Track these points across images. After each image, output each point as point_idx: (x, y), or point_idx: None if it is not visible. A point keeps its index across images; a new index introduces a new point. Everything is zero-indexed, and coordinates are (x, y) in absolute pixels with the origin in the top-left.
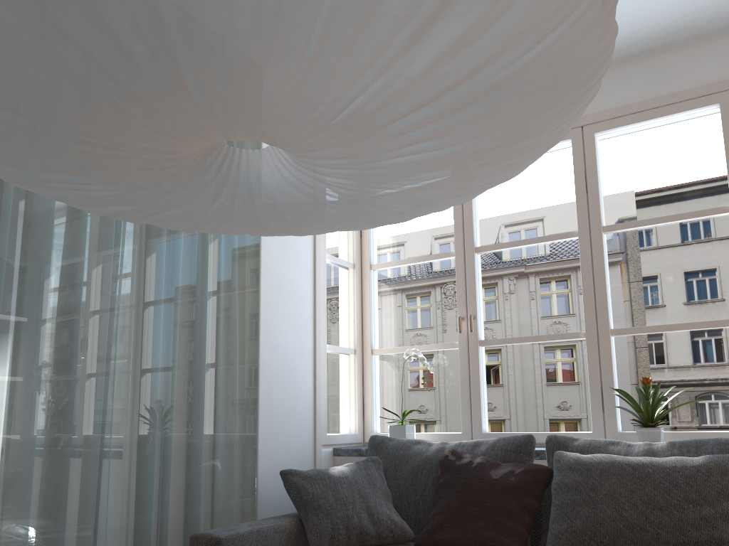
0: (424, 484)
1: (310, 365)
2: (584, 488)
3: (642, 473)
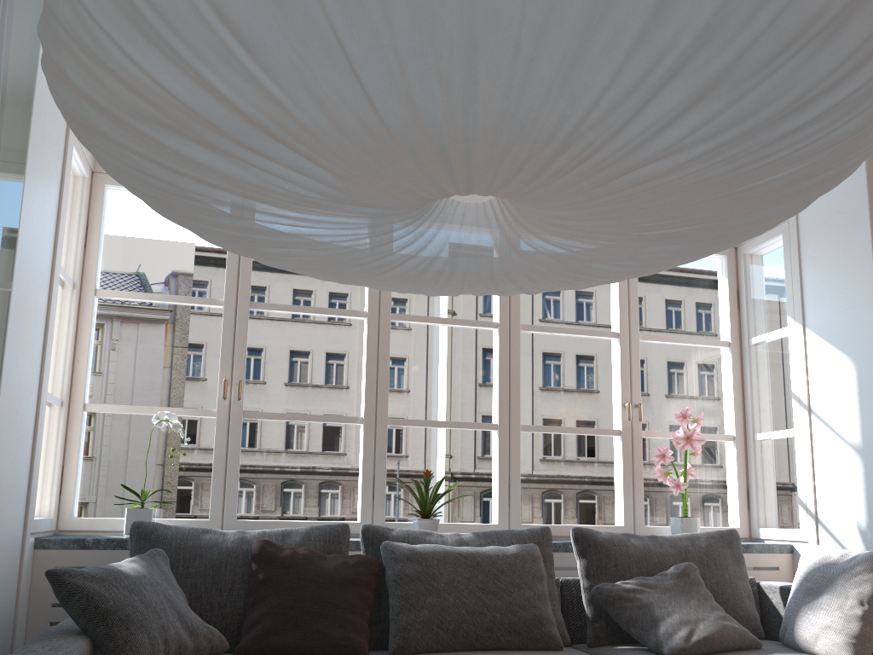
0: (231, 582)
1: (33, 418)
2: (425, 578)
3: (473, 561)
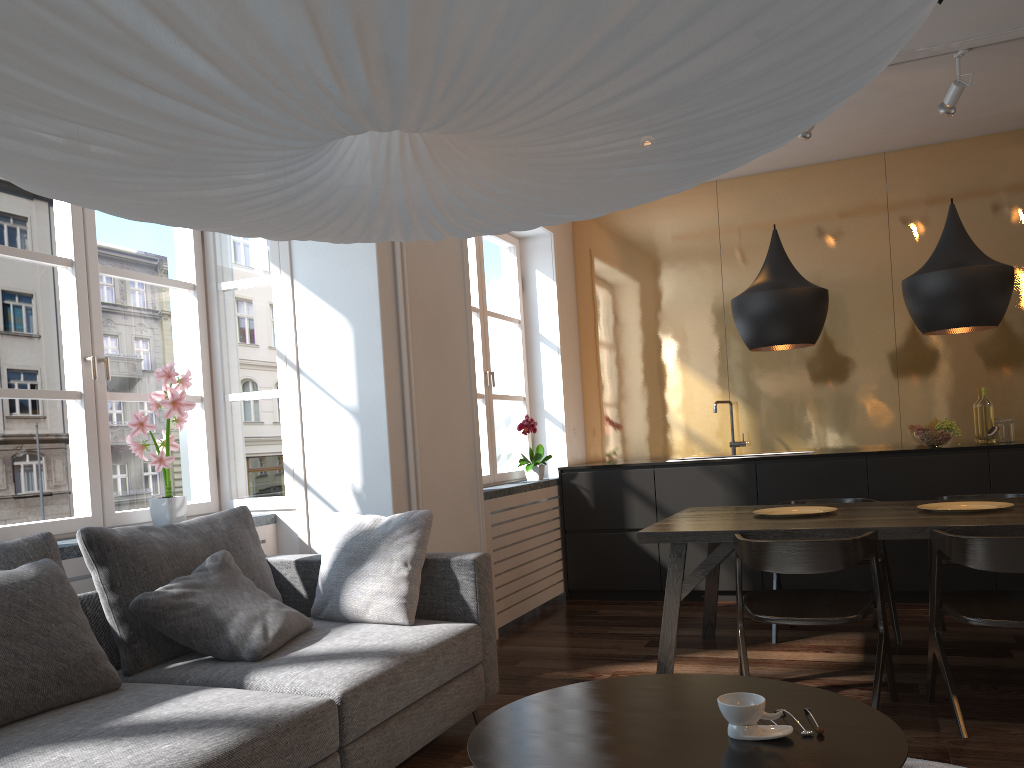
0: None
1: None
2: None
3: None
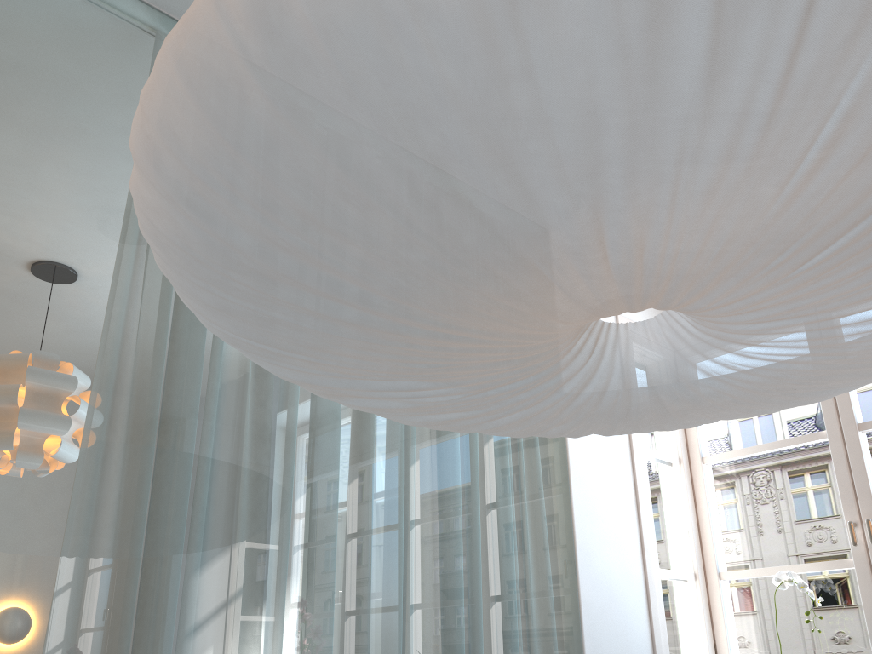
0: None
1: (641, 599)
2: None
3: None
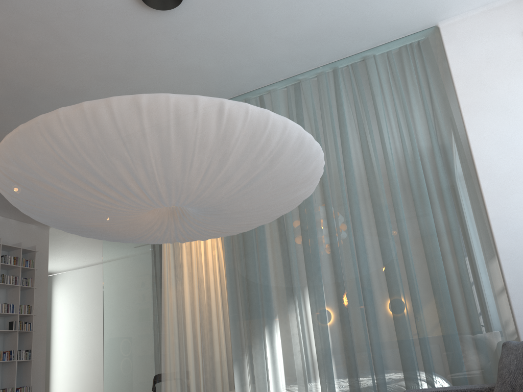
0: None
1: None
2: None
3: None
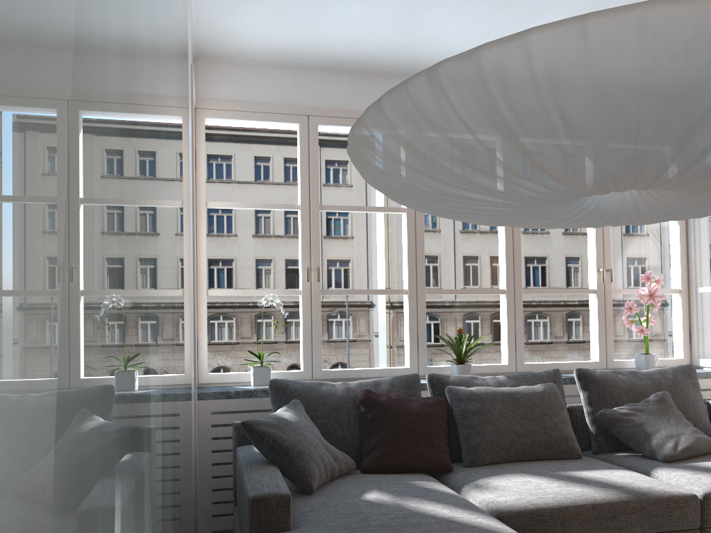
0: (347, 420)
1: (193, 308)
2: (483, 412)
3: (514, 398)
